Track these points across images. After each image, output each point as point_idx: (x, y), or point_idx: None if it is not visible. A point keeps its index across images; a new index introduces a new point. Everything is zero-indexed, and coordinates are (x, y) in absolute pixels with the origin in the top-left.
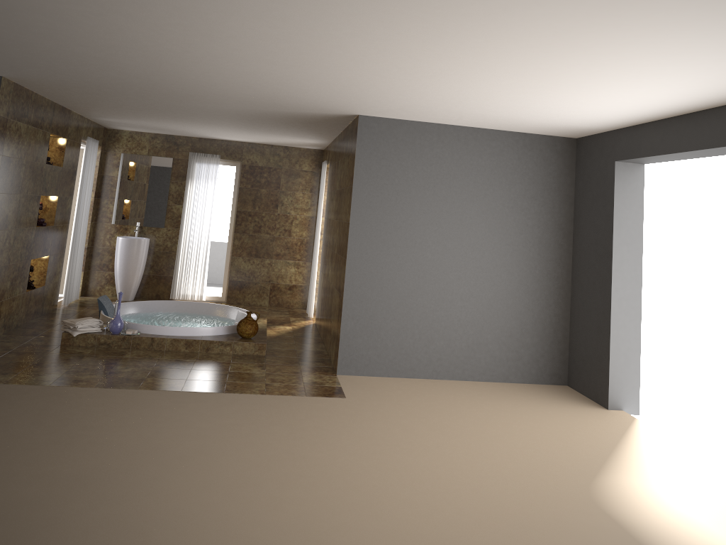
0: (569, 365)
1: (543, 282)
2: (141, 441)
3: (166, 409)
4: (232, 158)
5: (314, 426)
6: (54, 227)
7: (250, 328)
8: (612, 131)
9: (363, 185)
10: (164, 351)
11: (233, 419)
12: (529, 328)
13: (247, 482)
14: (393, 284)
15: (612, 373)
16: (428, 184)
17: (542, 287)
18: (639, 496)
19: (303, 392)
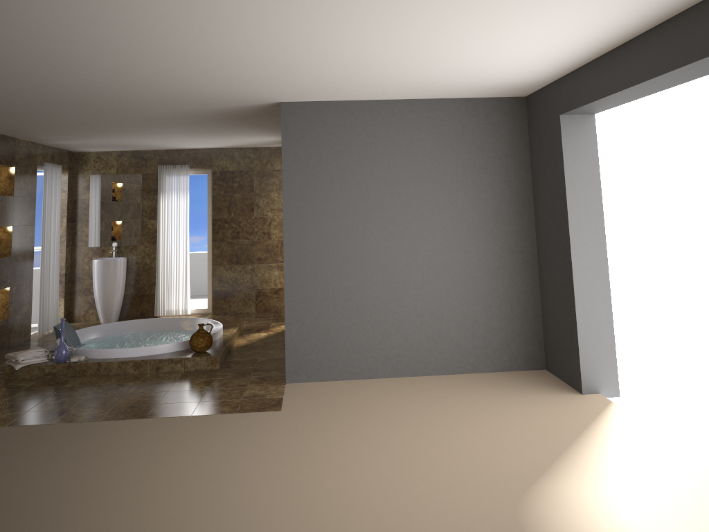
0: (545, 346)
1: (505, 258)
2: (13, 488)
3: (68, 445)
4: (202, 166)
5: (224, 450)
6: (12, 257)
7: (202, 342)
8: (554, 82)
9: (293, 176)
10: (111, 375)
11: (137, 449)
12: (495, 311)
13: (101, 531)
14: (337, 279)
15: (583, 353)
16: (365, 166)
17: (505, 263)
18: (577, 506)
19: (236, 408)
